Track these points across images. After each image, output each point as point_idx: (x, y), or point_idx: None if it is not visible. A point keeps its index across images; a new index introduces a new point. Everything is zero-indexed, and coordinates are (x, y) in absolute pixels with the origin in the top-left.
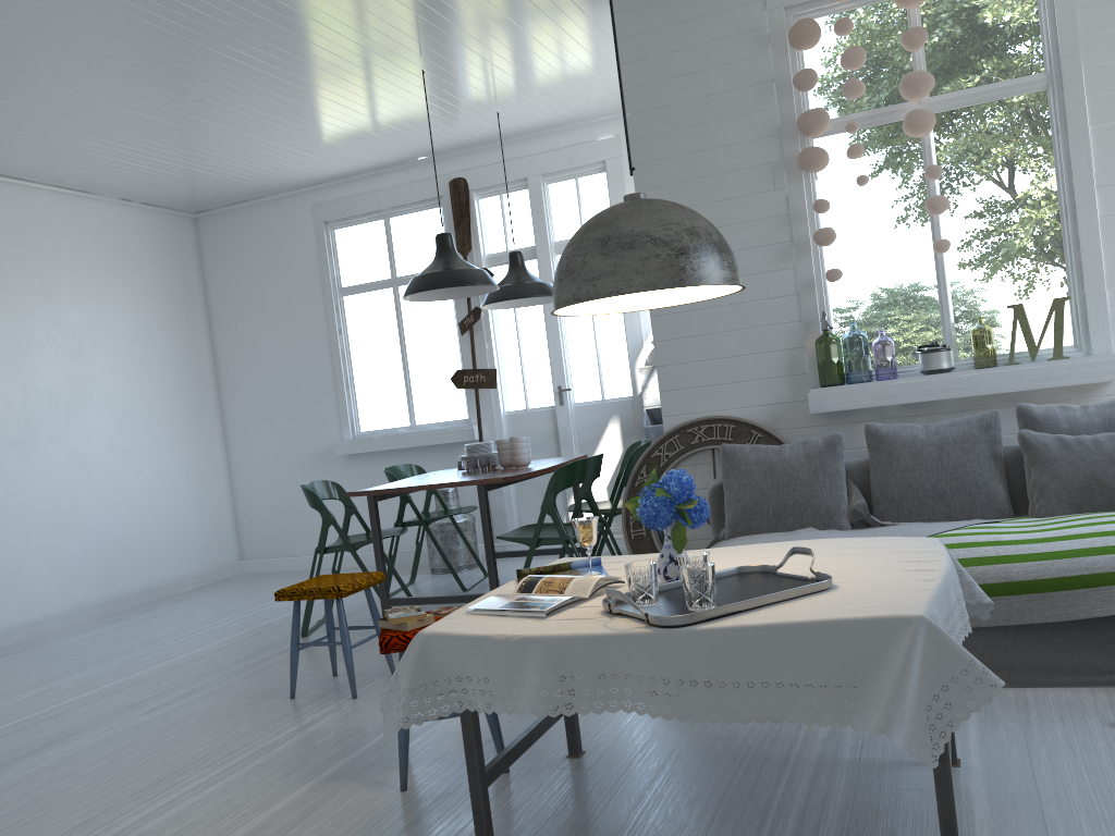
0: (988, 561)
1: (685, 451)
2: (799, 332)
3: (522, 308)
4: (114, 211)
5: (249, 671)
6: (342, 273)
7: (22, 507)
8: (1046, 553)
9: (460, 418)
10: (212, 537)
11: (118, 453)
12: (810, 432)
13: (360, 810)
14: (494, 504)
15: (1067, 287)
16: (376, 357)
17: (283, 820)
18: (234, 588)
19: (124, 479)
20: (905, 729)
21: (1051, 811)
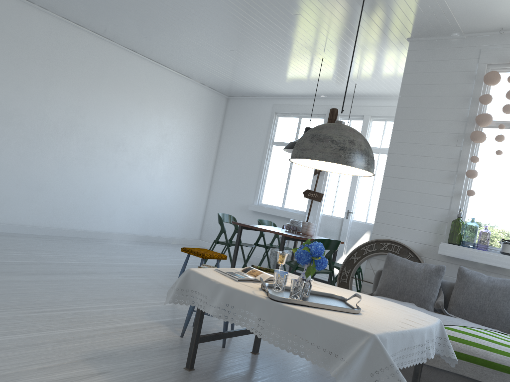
0: (480, 346)
1: (376, 251)
2: (447, 215)
3: None
4: (196, 87)
5: (168, 277)
6: (275, 135)
7: (123, 189)
8: None
9: (302, 210)
10: (191, 226)
11: (166, 180)
12: (437, 263)
13: (160, 336)
14: None
15: None
16: (277, 174)
17: (132, 328)
18: None
19: (165, 191)
20: (349, 381)
21: None
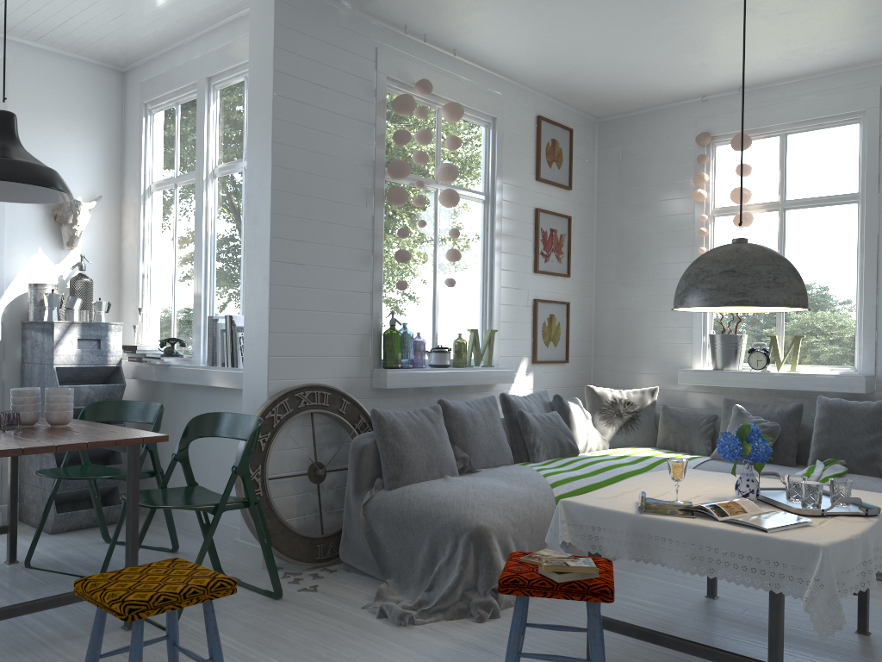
0: (594, 486)
1: (293, 413)
2: (369, 323)
3: None
4: None
5: None
6: None
7: None
8: (606, 480)
9: None
10: None
11: None
12: (367, 403)
13: None
14: None
15: (481, 323)
16: None
17: None
18: None
19: None
20: None
21: (788, 600)
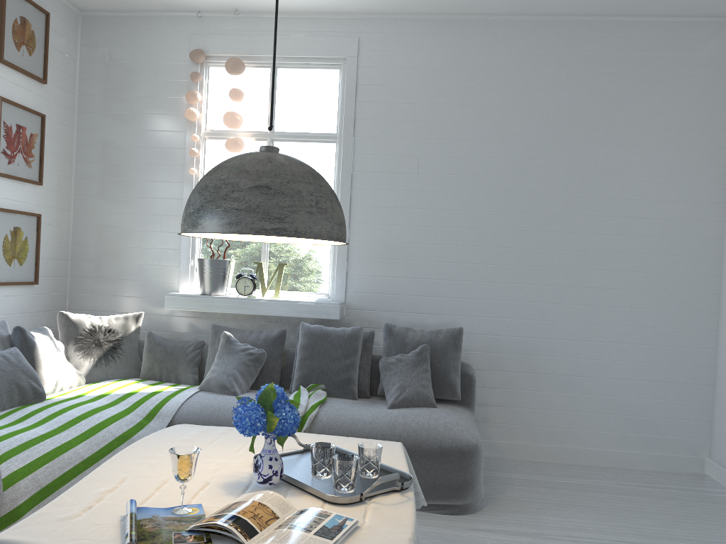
0: (63, 449)
1: None
2: None
3: None
4: None
5: None
6: None
7: None
8: (80, 435)
9: None
10: None
11: None
12: None
13: None
14: None
15: None
16: None
17: None
18: None
19: None
20: None
21: None
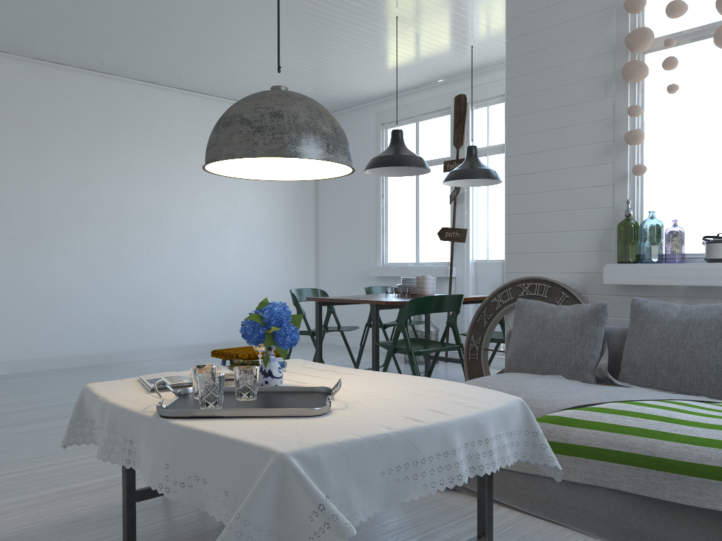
0: (644, 433)
1: (514, 301)
2: (611, 216)
3: (492, 188)
4: None
5: None
6: None
7: (181, 282)
8: (700, 439)
9: (445, 261)
10: None
11: (244, 258)
12: (610, 300)
13: None
14: (458, 323)
15: None
16: (401, 214)
17: (90, 488)
18: (298, 349)
19: (246, 274)
20: None
21: None
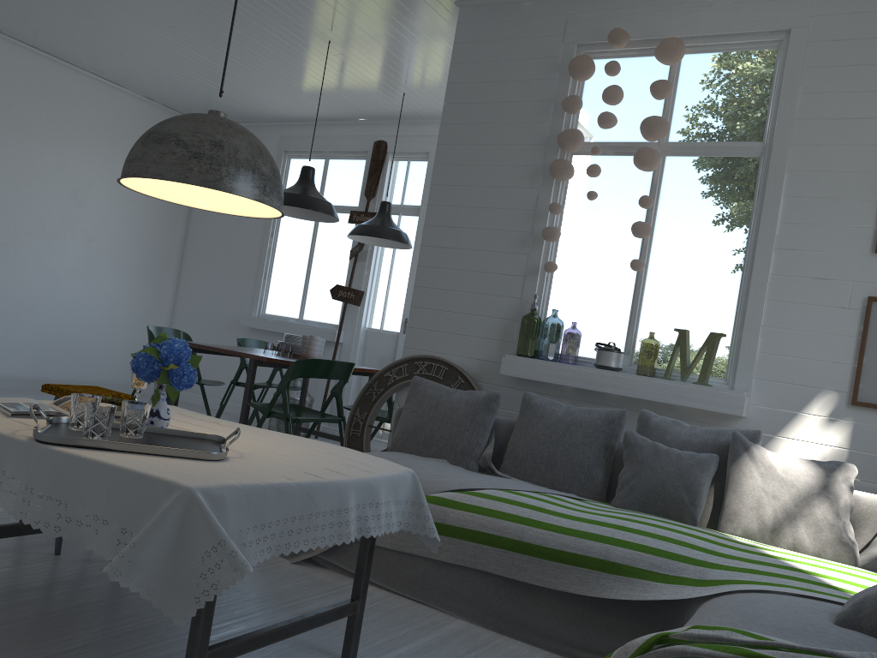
0: (516, 519)
1: (408, 378)
2: (518, 307)
3: (399, 251)
4: (137, 104)
5: None
6: None
7: None
8: (564, 528)
9: (333, 323)
10: None
11: (82, 276)
12: (503, 391)
13: None
14: None
15: (733, 328)
16: (291, 261)
17: None
18: None
19: (81, 296)
20: (145, 580)
21: None
